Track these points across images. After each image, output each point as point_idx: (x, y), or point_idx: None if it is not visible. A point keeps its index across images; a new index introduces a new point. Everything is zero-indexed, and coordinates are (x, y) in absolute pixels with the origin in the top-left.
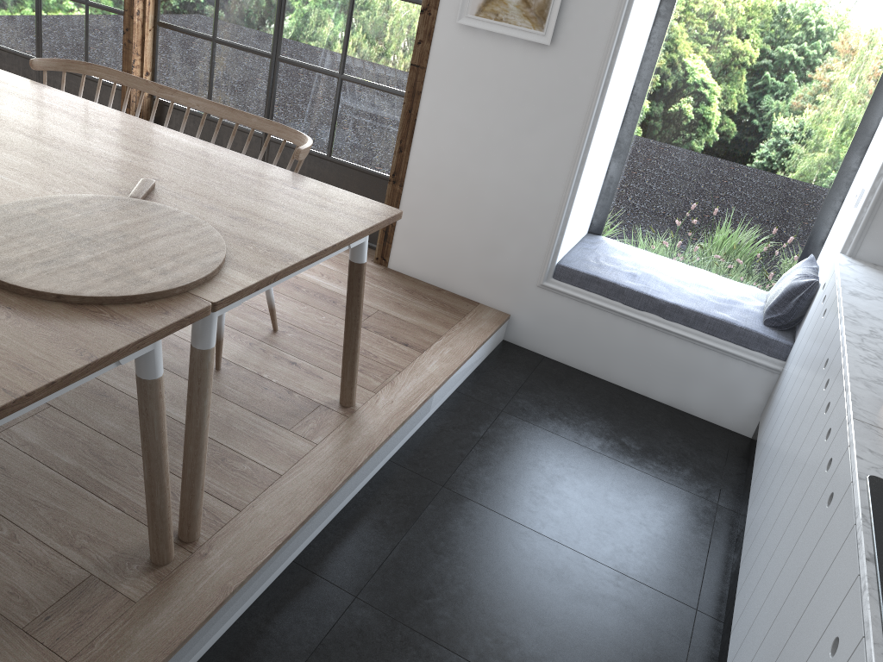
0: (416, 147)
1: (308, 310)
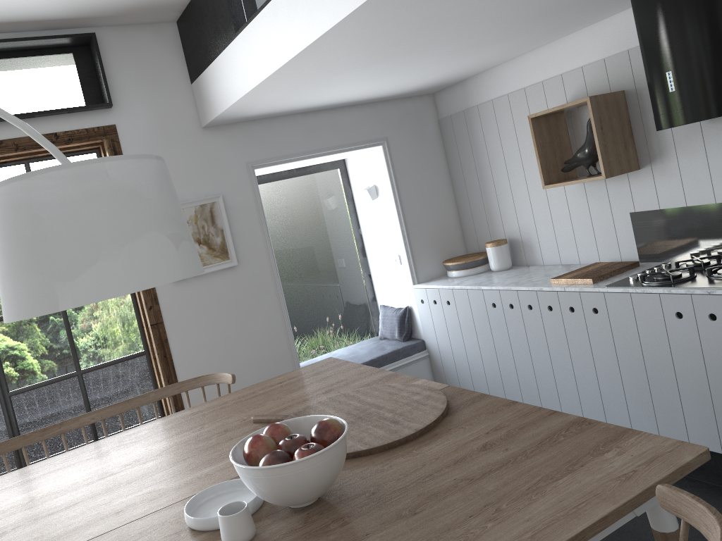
0: (182, 377)
1: None
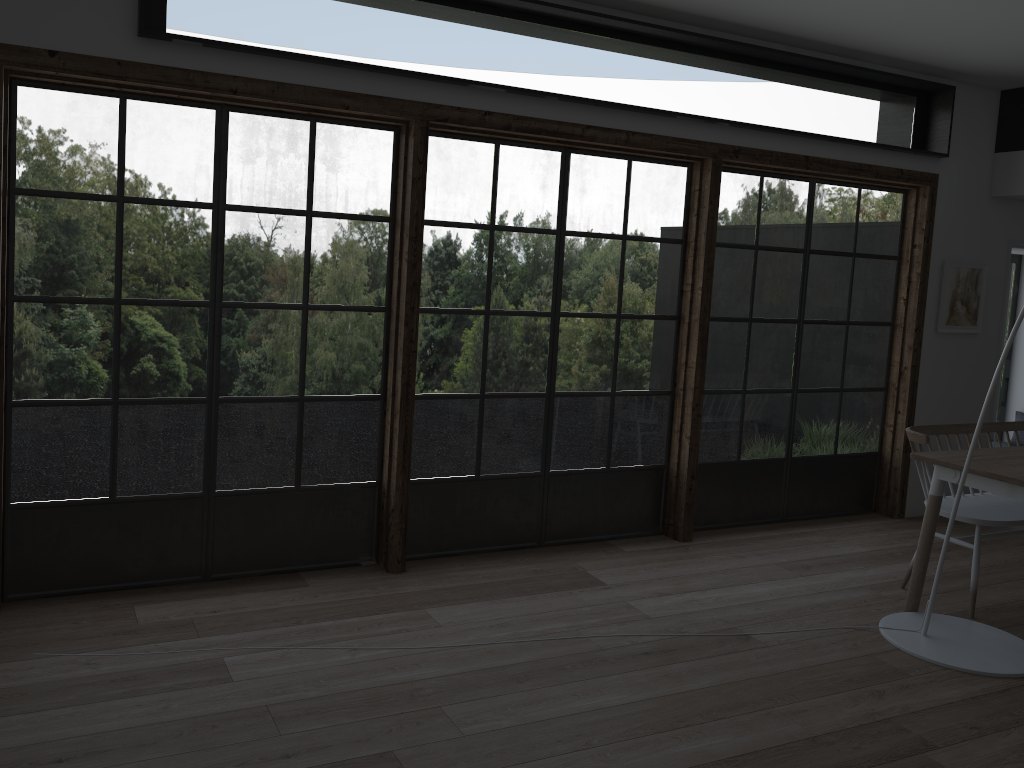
0: (916, 421)
1: (1005, 551)
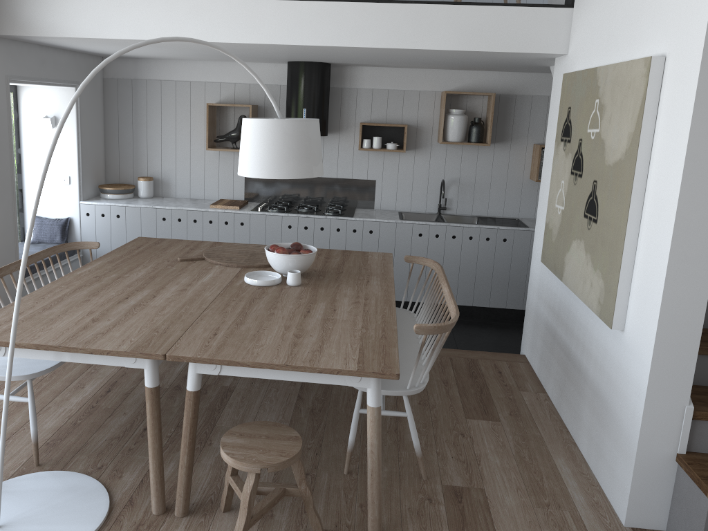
0: None
1: None
